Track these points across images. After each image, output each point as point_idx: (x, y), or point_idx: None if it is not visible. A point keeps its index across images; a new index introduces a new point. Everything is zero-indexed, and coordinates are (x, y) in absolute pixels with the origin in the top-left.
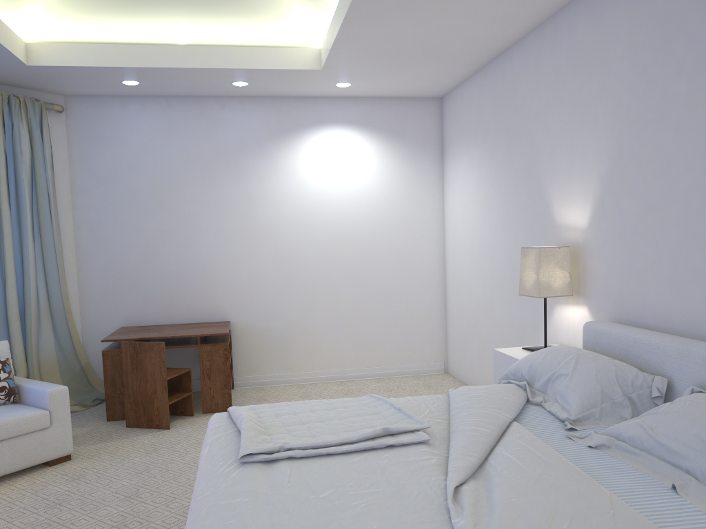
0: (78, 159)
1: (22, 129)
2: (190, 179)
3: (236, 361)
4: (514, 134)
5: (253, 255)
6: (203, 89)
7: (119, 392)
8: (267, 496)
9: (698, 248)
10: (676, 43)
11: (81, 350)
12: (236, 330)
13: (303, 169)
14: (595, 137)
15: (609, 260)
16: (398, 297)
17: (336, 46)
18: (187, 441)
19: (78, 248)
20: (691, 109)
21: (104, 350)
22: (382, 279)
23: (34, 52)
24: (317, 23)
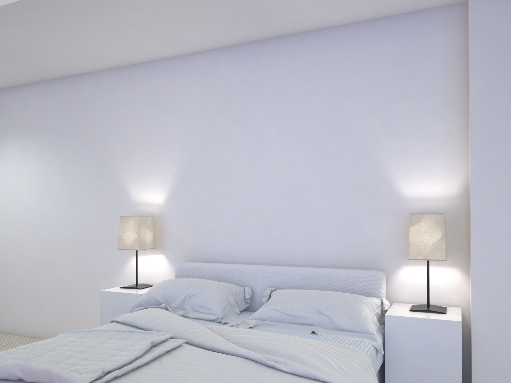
0: None
1: None
2: None
3: None
4: (85, 136)
5: None
6: None
7: None
8: None
9: (251, 216)
10: (234, 107)
11: None
12: None
13: None
14: (171, 149)
15: (184, 225)
16: None
17: None
18: None
19: None
20: (245, 144)
21: None
22: None
23: None
24: None
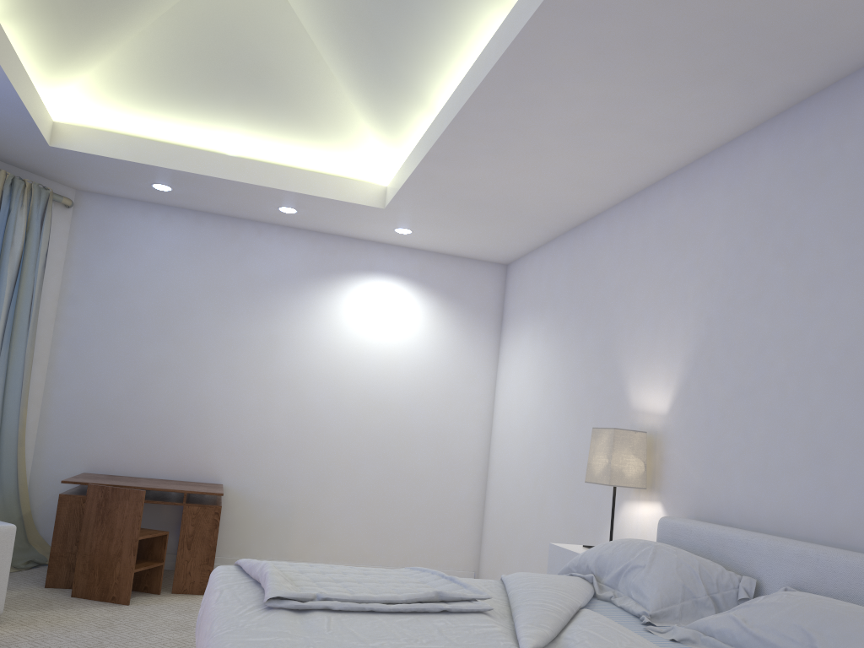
0: (76, 263)
1: (20, 216)
2: (206, 308)
3: (221, 536)
4: (590, 308)
5: (265, 408)
6: (243, 209)
7: (69, 551)
8: (305, 640)
9: (793, 438)
10: (776, 227)
11: (25, 495)
12: (228, 497)
13: (341, 317)
14: (683, 316)
15: (691, 450)
16: (430, 483)
17: (409, 184)
18: (153, 620)
19: (51, 367)
20: (789, 293)
21: (62, 494)
22: (415, 460)
23: (60, 133)
24: (387, 160)
